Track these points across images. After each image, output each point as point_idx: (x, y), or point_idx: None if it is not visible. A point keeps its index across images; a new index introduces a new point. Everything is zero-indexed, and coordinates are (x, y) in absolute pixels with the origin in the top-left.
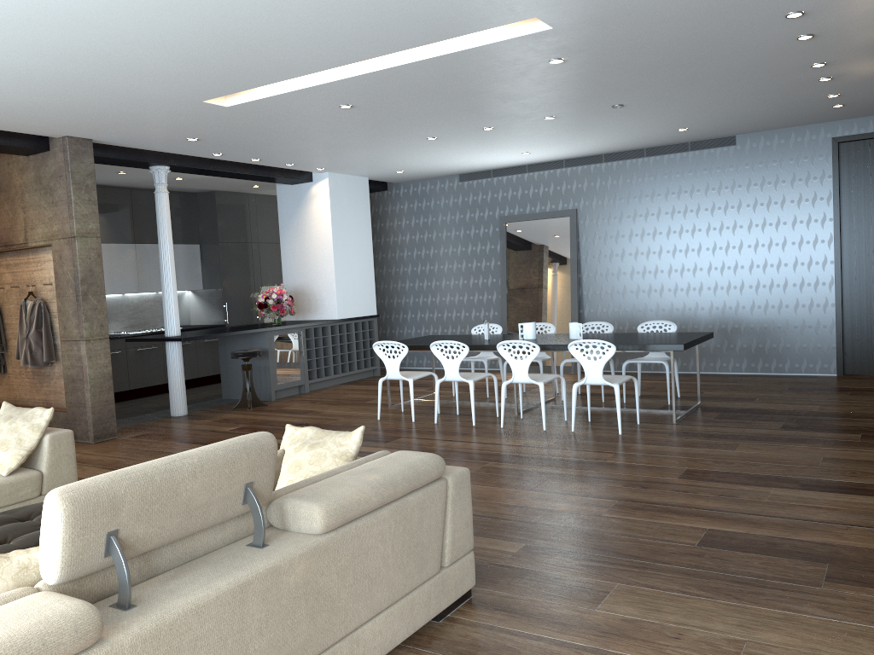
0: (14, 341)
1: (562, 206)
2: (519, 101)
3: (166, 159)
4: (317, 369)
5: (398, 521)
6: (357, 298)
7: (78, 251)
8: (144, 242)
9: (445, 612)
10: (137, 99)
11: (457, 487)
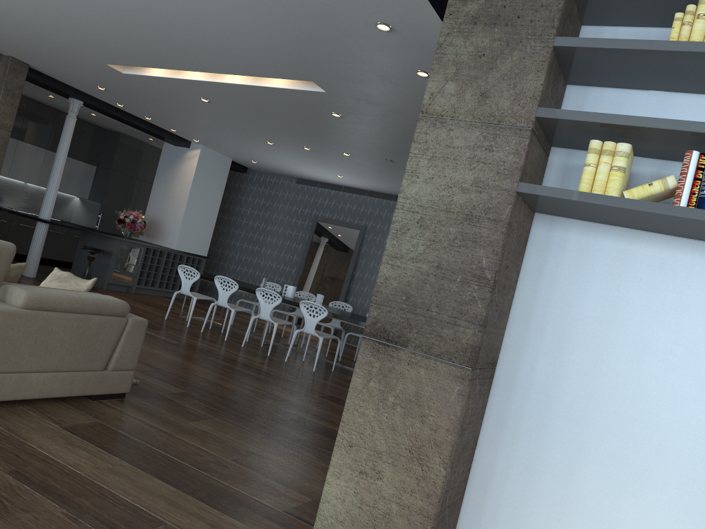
0: None
1: (358, 222)
2: (321, 135)
3: (82, 96)
4: (147, 280)
5: (80, 325)
6: (195, 240)
7: None
8: (54, 151)
9: (100, 398)
10: (61, 48)
11: (134, 327)
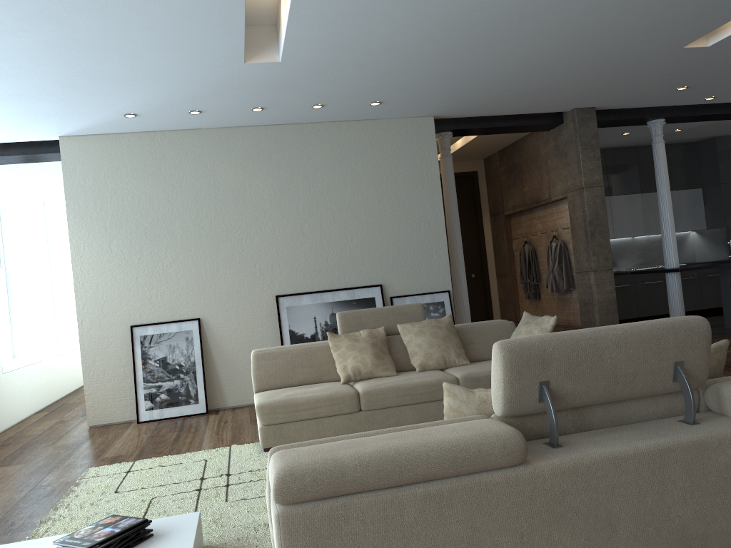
0: (545, 275)
1: None
2: None
3: (661, 112)
4: None
5: None
6: None
7: (585, 199)
8: (649, 191)
9: None
10: (623, 60)
11: None
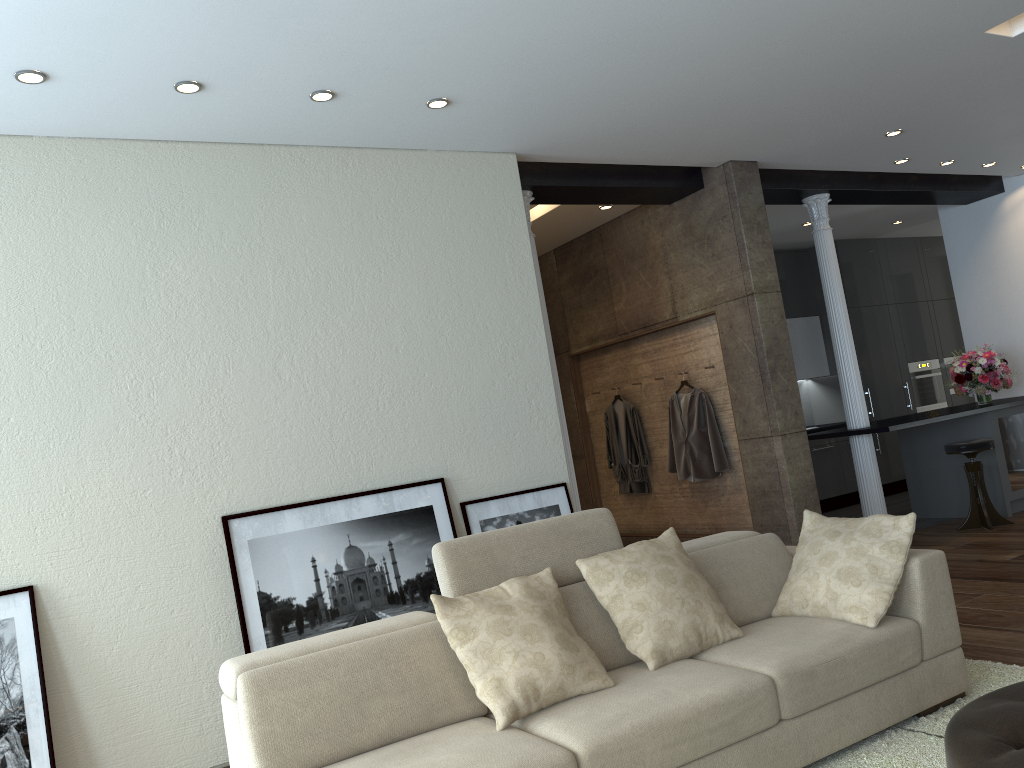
0: (660, 450)
1: None
2: None
3: (828, 182)
4: None
5: None
6: None
7: (758, 312)
8: None
9: None
10: (887, 50)
11: None
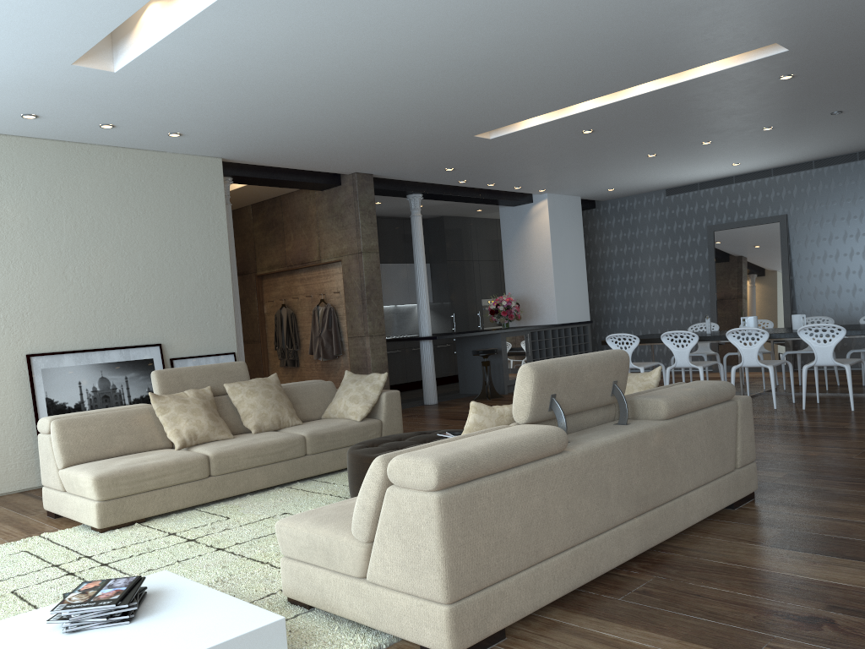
0: (306, 340)
1: (771, 213)
2: (742, 115)
3: (421, 188)
4: None
5: (708, 423)
6: (573, 306)
7: (363, 263)
8: (387, 262)
9: (738, 504)
10: (425, 137)
11: (744, 408)
